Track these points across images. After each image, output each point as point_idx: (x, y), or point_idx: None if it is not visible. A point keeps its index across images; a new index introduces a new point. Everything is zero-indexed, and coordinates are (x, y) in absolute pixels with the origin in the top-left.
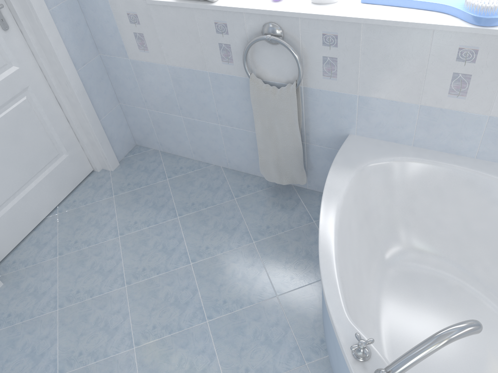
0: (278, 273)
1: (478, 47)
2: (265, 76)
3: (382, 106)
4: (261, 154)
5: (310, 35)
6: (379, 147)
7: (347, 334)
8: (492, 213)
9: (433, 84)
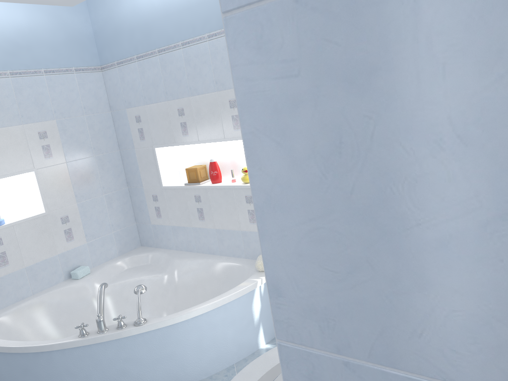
0: None
1: (1, 236)
2: None
3: None
4: None
5: None
6: None
7: (71, 338)
8: (63, 306)
9: None
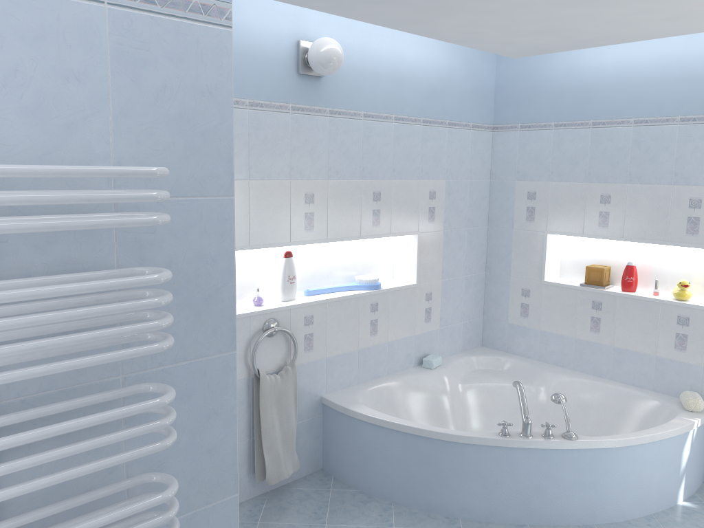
0: (371, 520)
1: (377, 301)
2: (261, 369)
3: (340, 360)
4: (267, 453)
5: (296, 320)
6: (347, 392)
7: (491, 435)
8: (418, 397)
9: (363, 331)
